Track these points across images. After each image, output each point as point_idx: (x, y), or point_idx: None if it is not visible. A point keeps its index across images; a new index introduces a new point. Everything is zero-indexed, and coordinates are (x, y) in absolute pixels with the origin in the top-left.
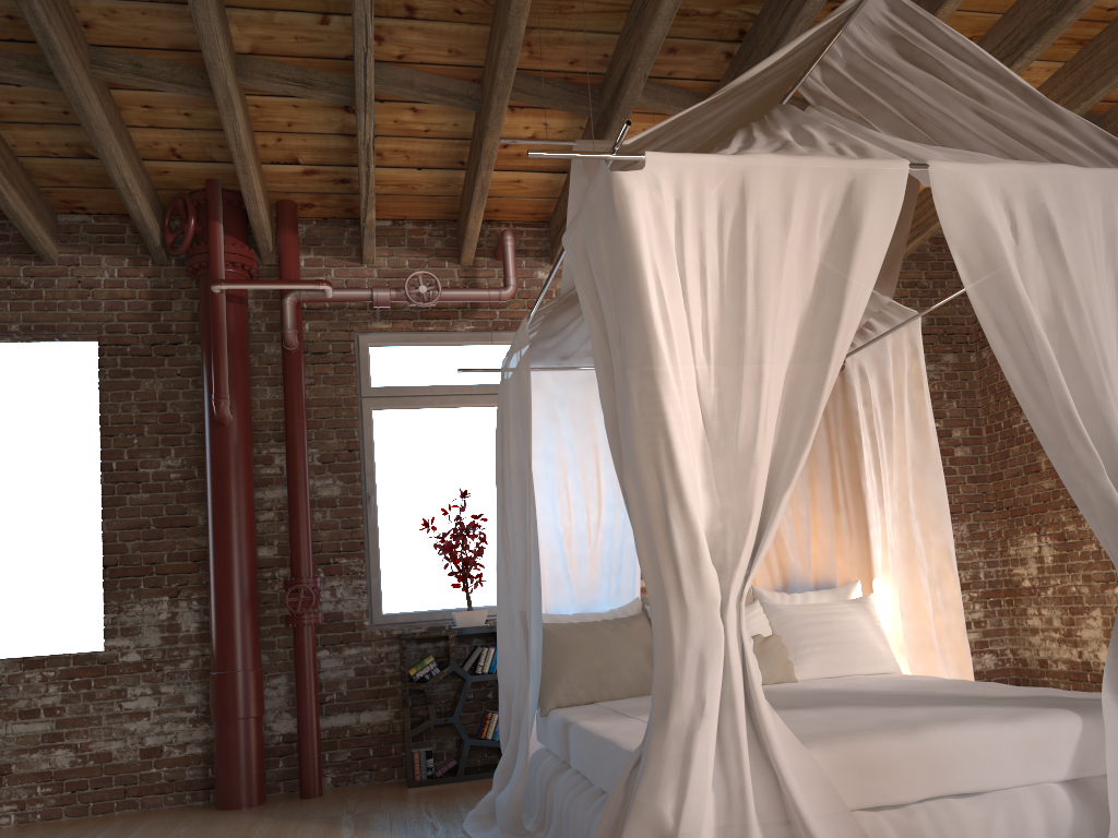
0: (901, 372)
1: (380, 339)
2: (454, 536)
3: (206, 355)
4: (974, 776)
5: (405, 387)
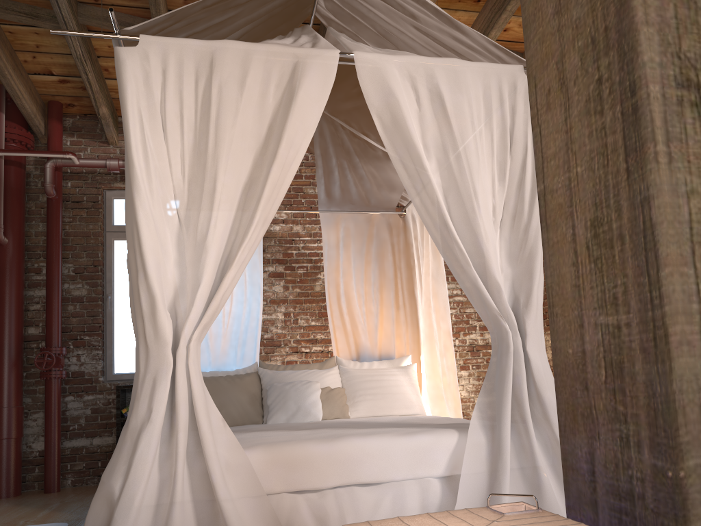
0: None
1: (120, 194)
2: None
3: None
4: (373, 471)
5: None
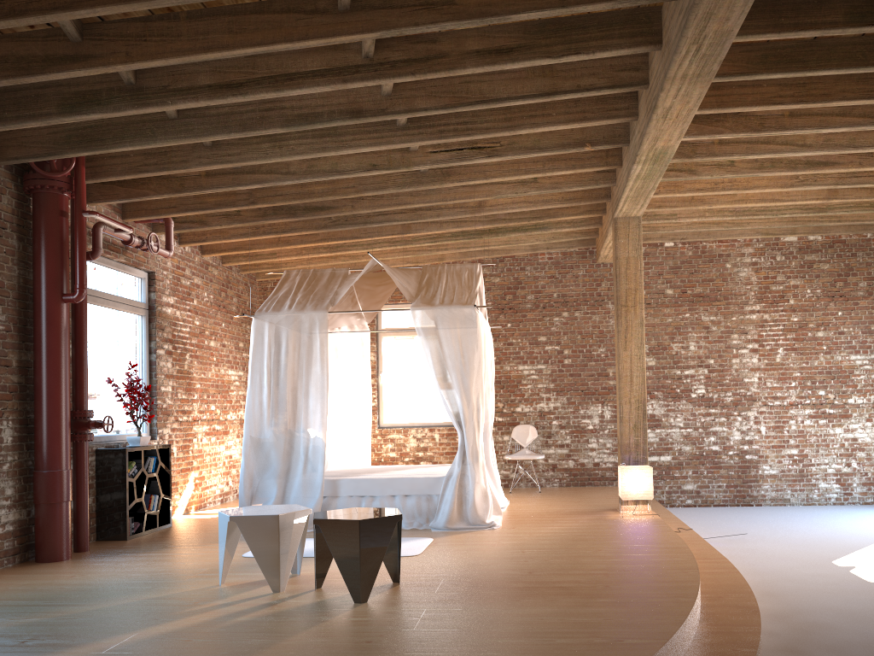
0: (352, 349)
1: None
2: (129, 390)
3: (55, 251)
4: None
5: (94, 290)
